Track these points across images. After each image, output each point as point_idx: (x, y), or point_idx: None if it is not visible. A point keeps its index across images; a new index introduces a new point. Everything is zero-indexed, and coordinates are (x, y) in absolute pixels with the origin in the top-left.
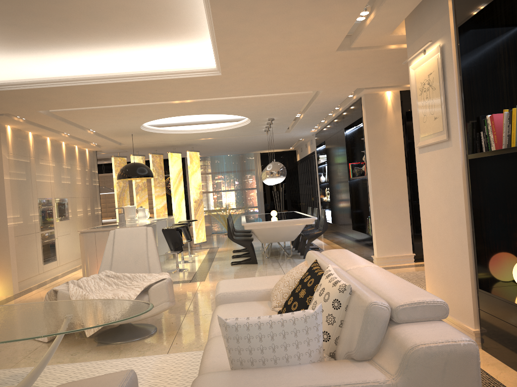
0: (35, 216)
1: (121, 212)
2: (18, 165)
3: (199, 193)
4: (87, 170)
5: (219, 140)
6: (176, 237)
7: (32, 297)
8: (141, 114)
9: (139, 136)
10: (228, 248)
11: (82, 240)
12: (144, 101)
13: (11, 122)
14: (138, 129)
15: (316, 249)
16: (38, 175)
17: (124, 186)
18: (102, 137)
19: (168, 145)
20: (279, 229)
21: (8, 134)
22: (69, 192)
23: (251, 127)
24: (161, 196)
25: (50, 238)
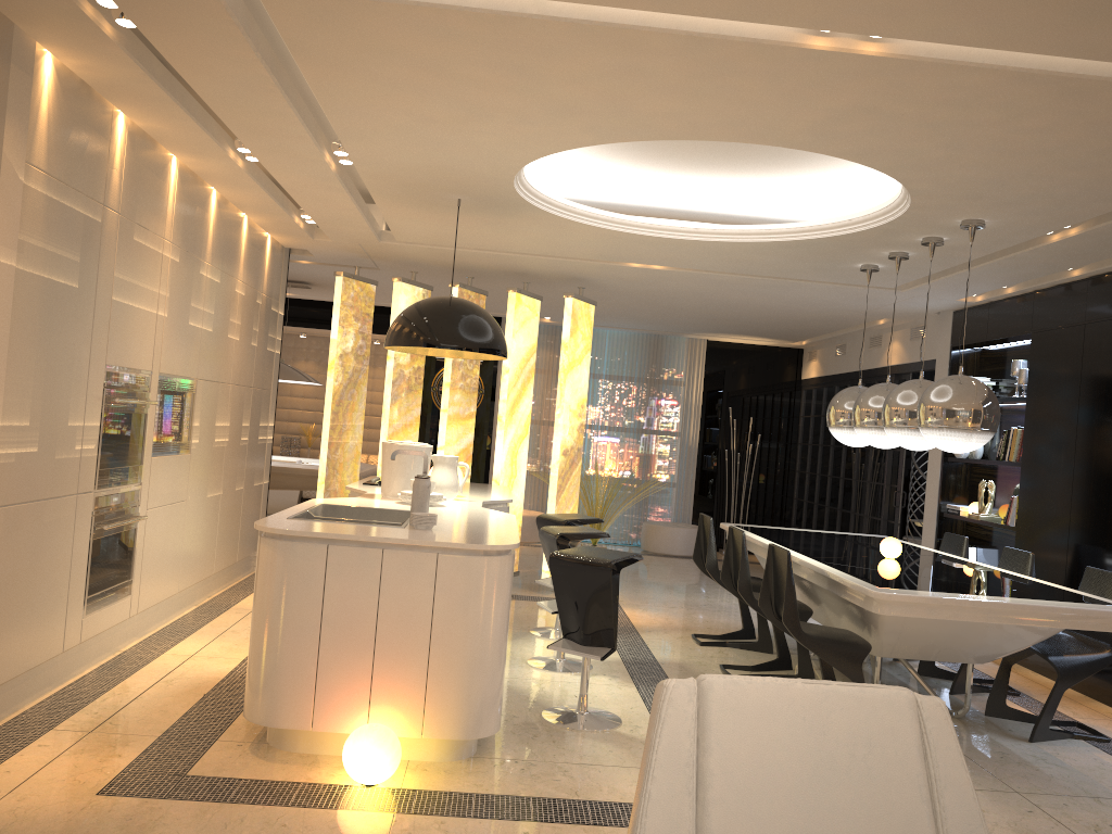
0: (87, 432)
1: (336, 447)
2: (60, 221)
3: (576, 429)
4: (260, 300)
5: (674, 279)
6: (606, 598)
7: (23, 801)
8: (599, 93)
9: (469, 216)
10: (656, 615)
11: (271, 568)
12: (711, 0)
13: (66, 27)
14: (500, 179)
15: (1007, 689)
16: (120, 281)
17: (356, 371)
18: (352, 195)
19: (511, 270)
20: (977, 624)
21: (43, 87)
22: (204, 362)
23: (841, 249)
24: (463, 420)
25: (122, 516)
